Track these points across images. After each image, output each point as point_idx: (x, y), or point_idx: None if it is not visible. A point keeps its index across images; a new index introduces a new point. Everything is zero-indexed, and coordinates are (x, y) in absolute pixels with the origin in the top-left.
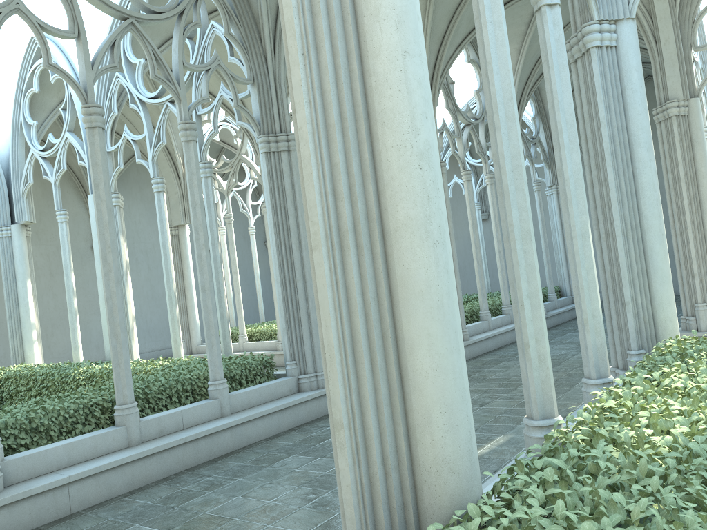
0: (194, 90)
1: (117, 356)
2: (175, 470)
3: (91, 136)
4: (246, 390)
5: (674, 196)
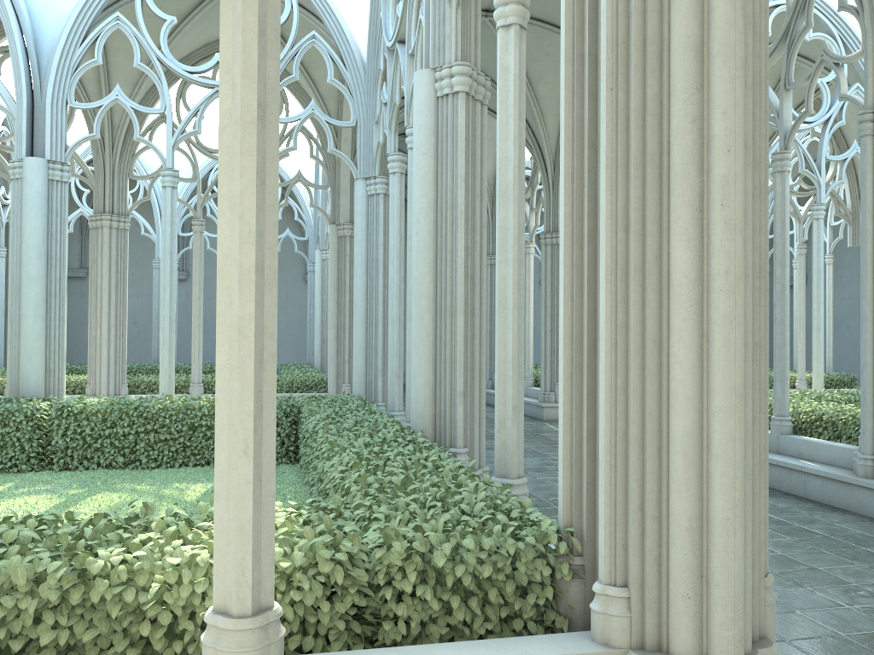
0: None
1: None
2: None
3: None
4: None
5: (550, 301)
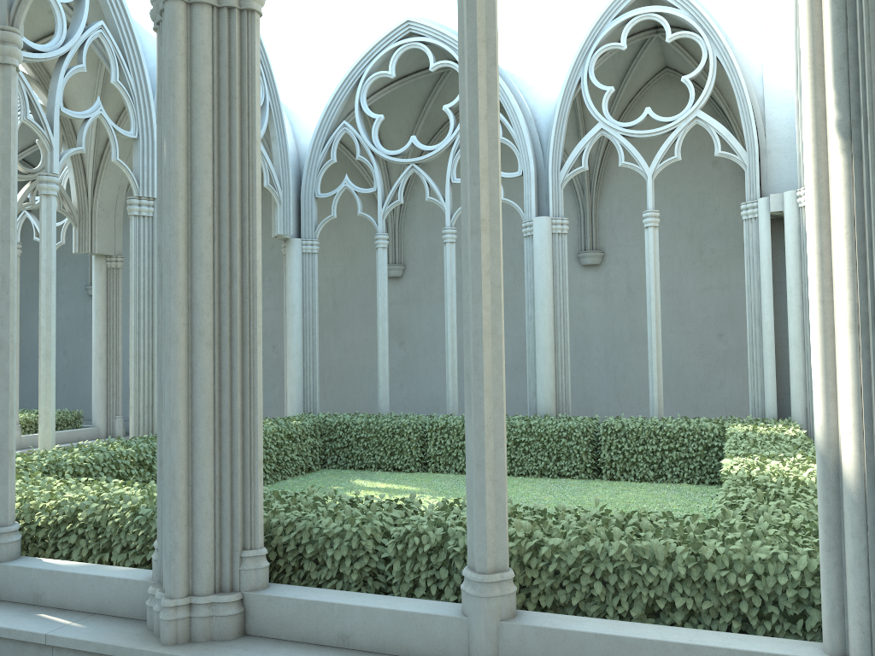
0: None
1: None
2: None
3: None
4: None
5: None
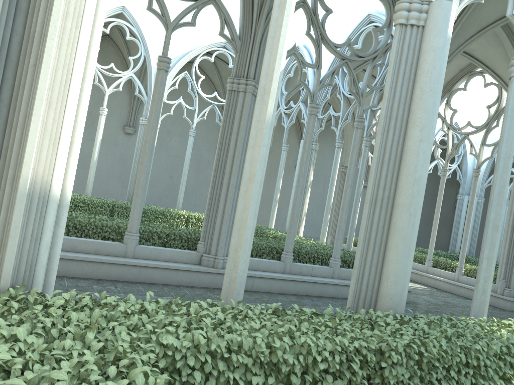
0: (373, 95)
1: (290, 228)
2: (300, 293)
3: (309, 118)
4: (349, 270)
5: None
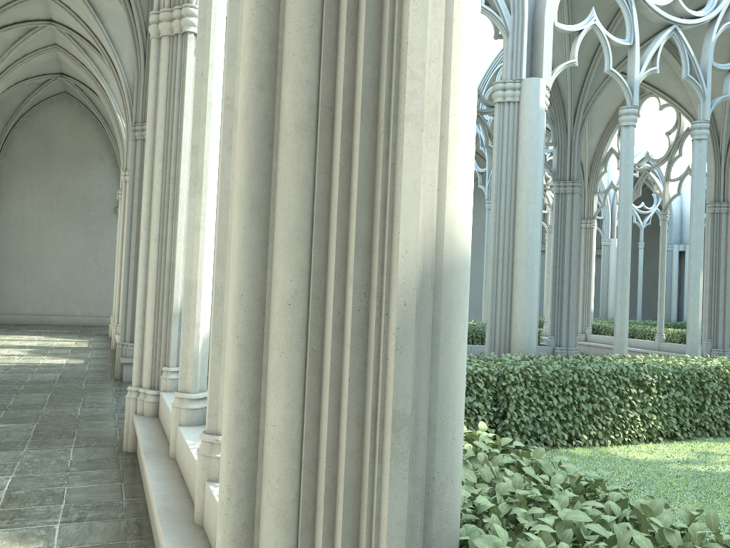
0: None
1: None
2: None
3: None
4: None
5: None
